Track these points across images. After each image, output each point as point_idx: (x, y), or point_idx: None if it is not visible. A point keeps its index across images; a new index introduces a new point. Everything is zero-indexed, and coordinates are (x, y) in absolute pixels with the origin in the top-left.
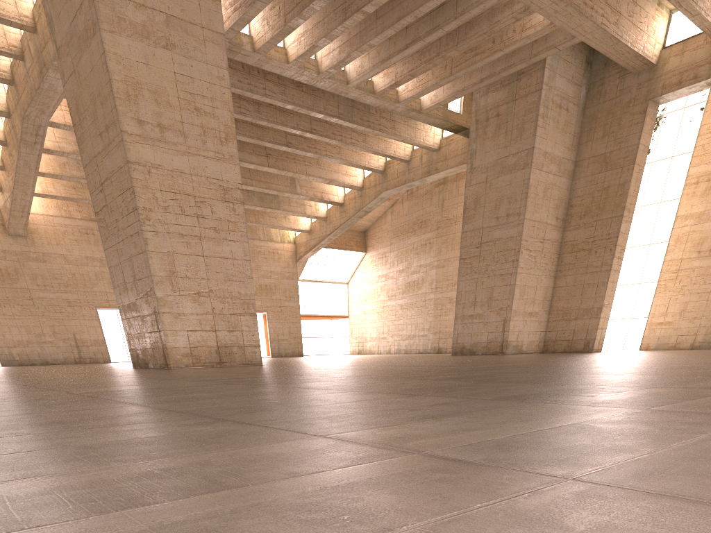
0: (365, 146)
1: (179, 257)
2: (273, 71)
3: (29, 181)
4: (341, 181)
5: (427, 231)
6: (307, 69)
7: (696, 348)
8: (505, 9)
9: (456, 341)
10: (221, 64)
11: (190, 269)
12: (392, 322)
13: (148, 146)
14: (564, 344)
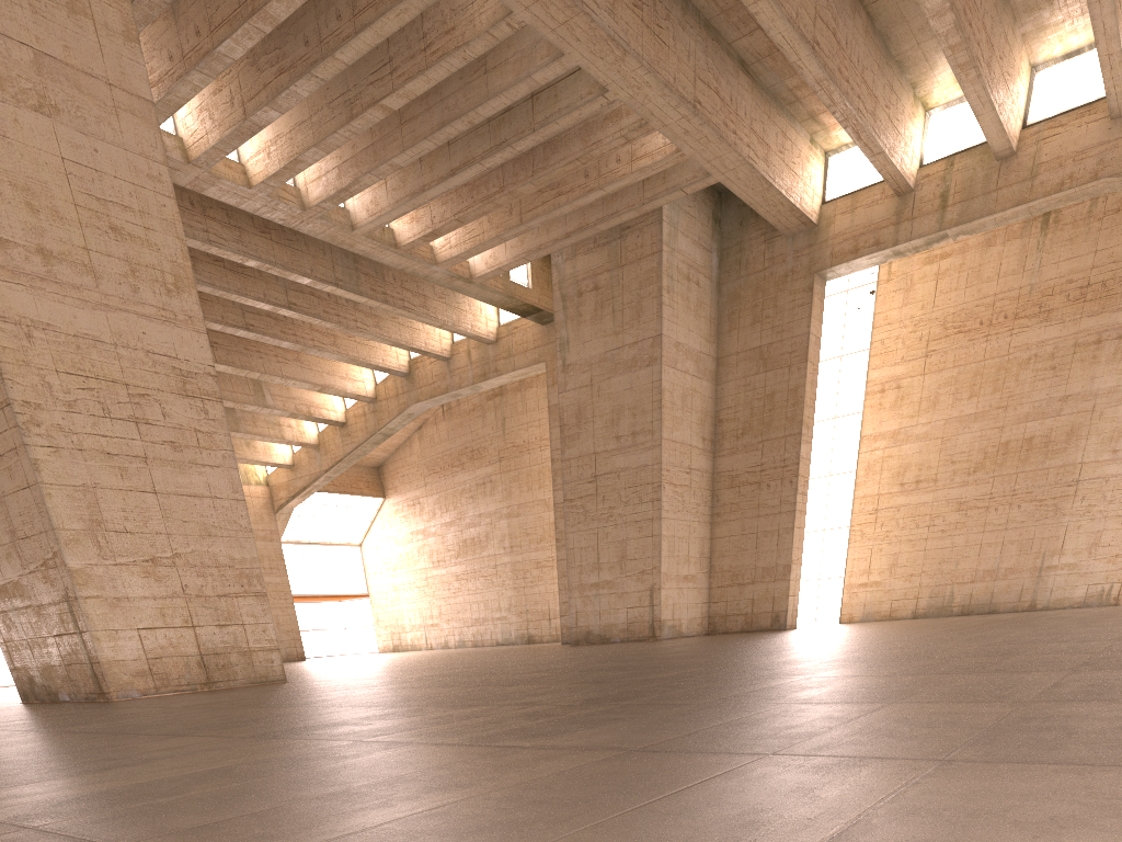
0: (379, 333)
1: (107, 494)
2: (223, 200)
3: None
4: (340, 388)
5: (484, 464)
6: (284, 199)
7: (921, 616)
8: (607, 124)
9: (576, 624)
10: (152, 154)
11: (132, 517)
12: (445, 600)
13: (21, 287)
14: (741, 620)
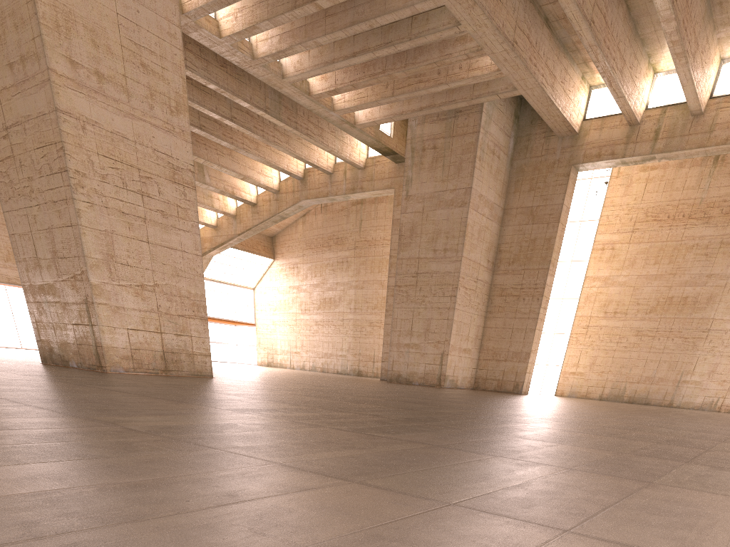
0: (288, 148)
1: (119, 239)
2: (200, 42)
3: None
4: (256, 179)
5: (344, 249)
6: (241, 50)
7: (604, 399)
8: (457, 43)
9: (391, 369)
10: (172, 19)
11: (132, 256)
12: (306, 337)
13: (82, 95)
14: (495, 383)
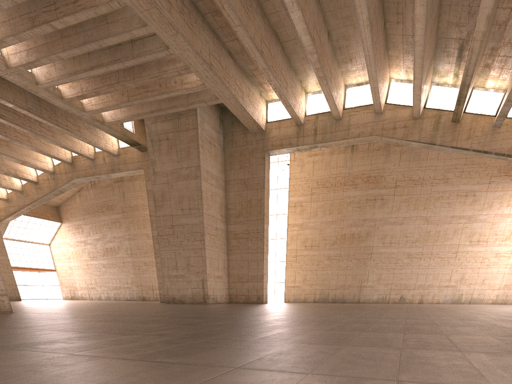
0: (54, 140)
1: None
2: None
3: None
4: (33, 164)
5: (114, 213)
6: None
7: (317, 301)
8: (169, 64)
9: (167, 293)
10: None
11: None
12: (98, 276)
13: None
14: (243, 297)
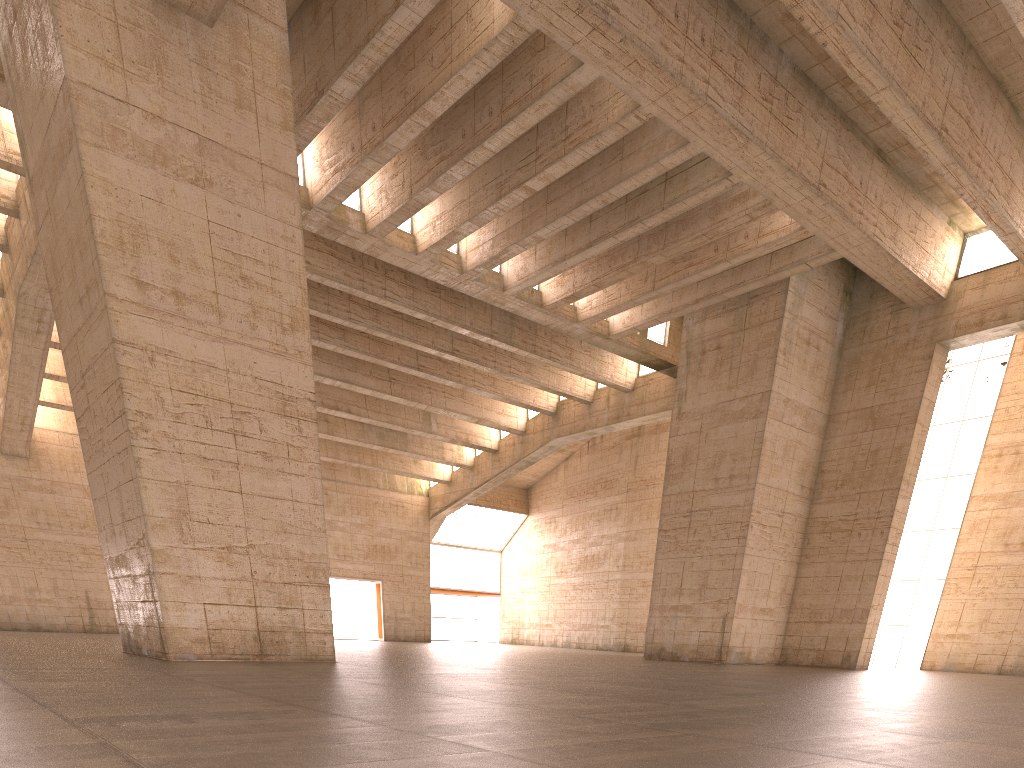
0: (529, 377)
1: (197, 490)
2: (394, 264)
3: (31, 383)
4: (495, 421)
5: (613, 493)
6: (445, 264)
7: (1007, 672)
8: (735, 204)
9: (651, 640)
10: (289, 220)
11: (216, 511)
12: (561, 605)
13: (152, 320)
14: (813, 655)
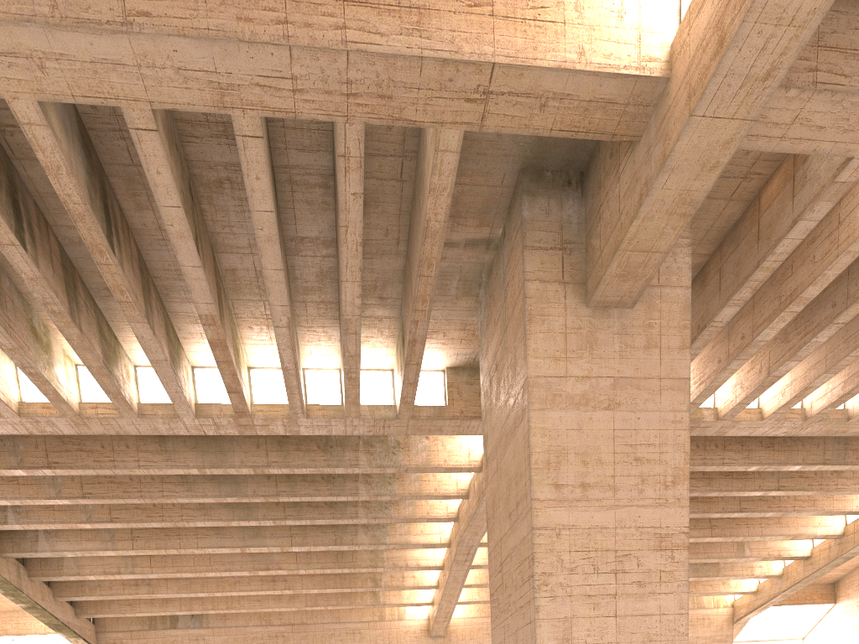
0: (857, 487)
1: (579, 621)
2: (738, 434)
3: (455, 592)
4: (810, 533)
5: None
6: (789, 418)
7: None
8: None
9: None
10: (679, 408)
11: (593, 633)
12: None
13: (562, 508)
14: None
